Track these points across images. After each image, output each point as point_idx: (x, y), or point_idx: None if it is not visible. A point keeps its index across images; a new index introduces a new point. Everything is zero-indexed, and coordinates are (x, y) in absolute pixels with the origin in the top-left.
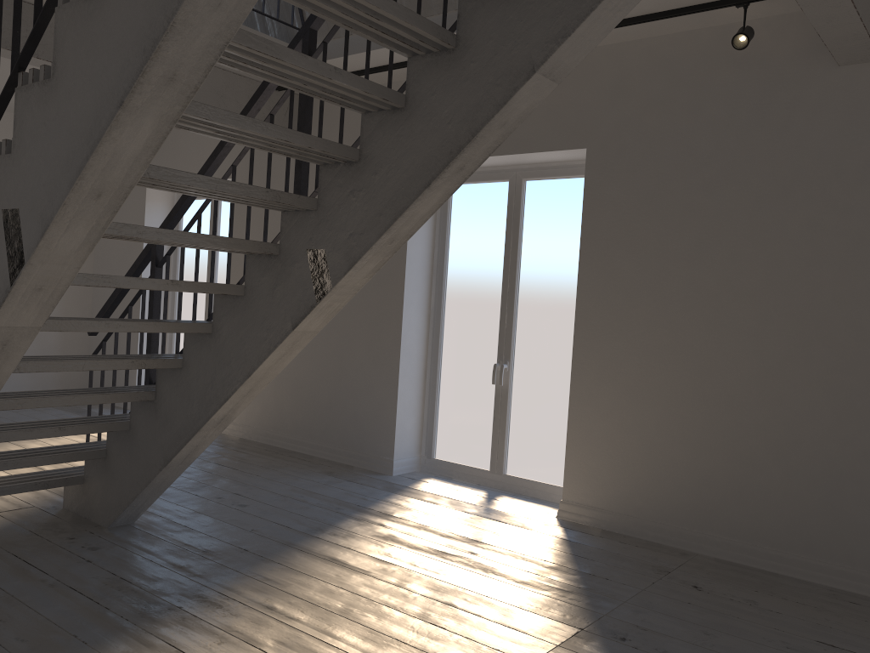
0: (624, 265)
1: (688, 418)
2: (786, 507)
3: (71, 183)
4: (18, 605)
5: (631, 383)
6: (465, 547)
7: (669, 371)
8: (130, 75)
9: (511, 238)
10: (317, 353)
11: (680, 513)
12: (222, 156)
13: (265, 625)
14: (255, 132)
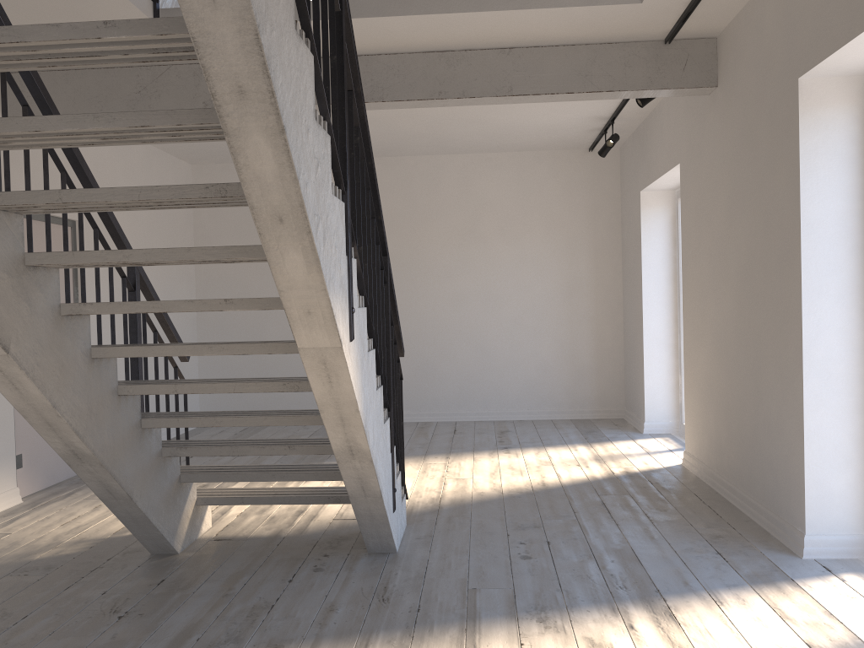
0: None
1: None
2: None
3: None
4: (174, 605)
5: None
6: None
7: None
8: None
9: None
10: (739, 371)
11: None
12: (366, 153)
13: None
14: (98, 128)
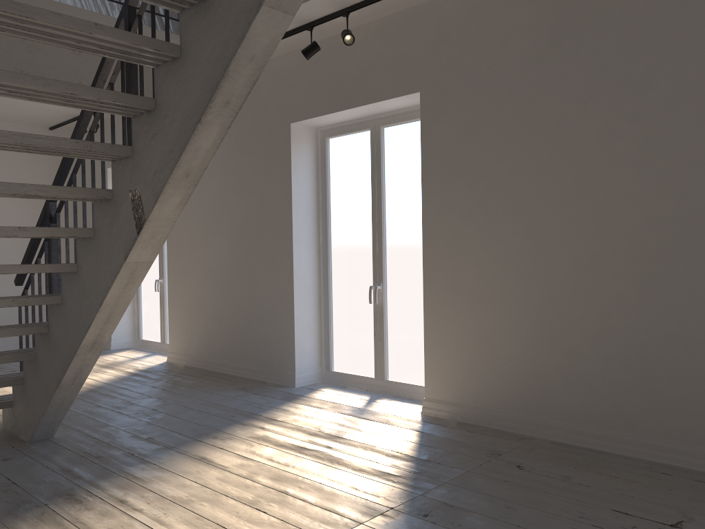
0: (457, 189)
1: (519, 318)
2: (606, 390)
3: None
4: None
5: (471, 291)
6: (325, 442)
7: (500, 278)
8: None
9: (376, 178)
10: (234, 290)
11: (519, 403)
12: (84, 125)
13: (109, 516)
14: (36, 87)
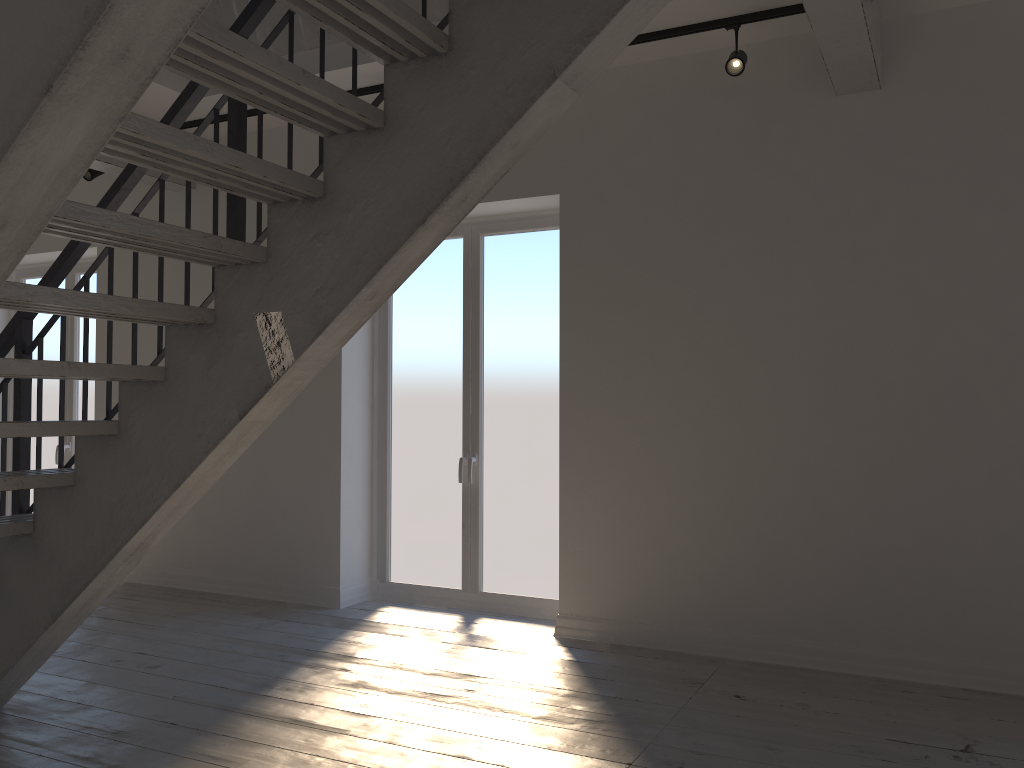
0: (614, 328)
1: (702, 501)
2: (820, 591)
3: None
4: None
5: (633, 466)
6: (457, 684)
7: (675, 448)
8: (62, 48)
9: (471, 305)
10: None
11: (701, 614)
12: (117, 202)
13: None
14: (197, 153)
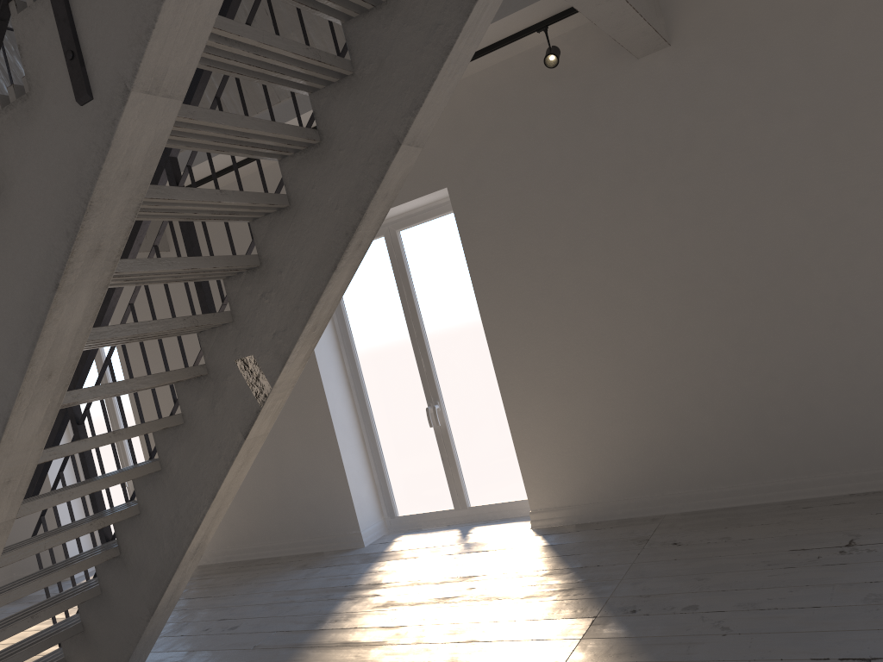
0: (516, 281)
1: (616, 398)
2: (724, 446)
3: (23, 372)
4: None
5: (557, 384)
6: (461, 585)
7: (586, 362)
8: (59, 258)
9: (403, 287)
10: None
11: (638, 485)
12: (115, 299)
13: None
14: (163, 269)
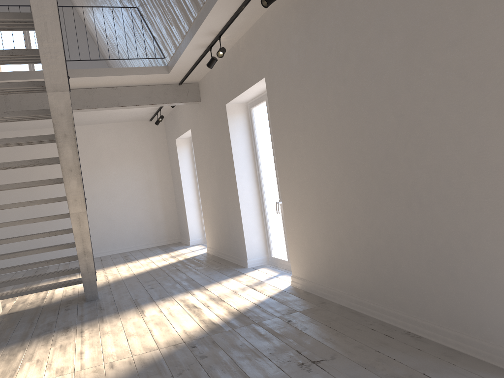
0: (286, 138)
1: (318, 222)
2: (358, 270)
3: None
4: (11, 331)
5: (299, 205)
6: (210, 303)
7: (308, 196)
8: None
9: (272, 131)
10: (221, 208)
11: (326, 279)
12: None
13: (68, 338)
14: None
